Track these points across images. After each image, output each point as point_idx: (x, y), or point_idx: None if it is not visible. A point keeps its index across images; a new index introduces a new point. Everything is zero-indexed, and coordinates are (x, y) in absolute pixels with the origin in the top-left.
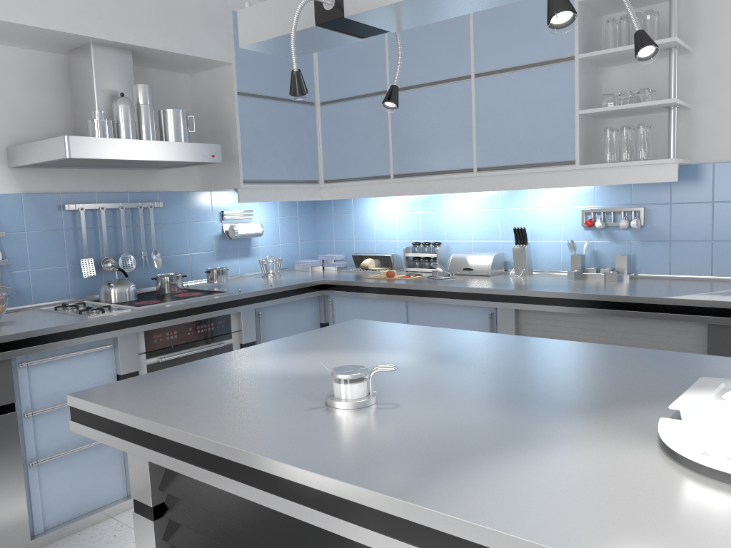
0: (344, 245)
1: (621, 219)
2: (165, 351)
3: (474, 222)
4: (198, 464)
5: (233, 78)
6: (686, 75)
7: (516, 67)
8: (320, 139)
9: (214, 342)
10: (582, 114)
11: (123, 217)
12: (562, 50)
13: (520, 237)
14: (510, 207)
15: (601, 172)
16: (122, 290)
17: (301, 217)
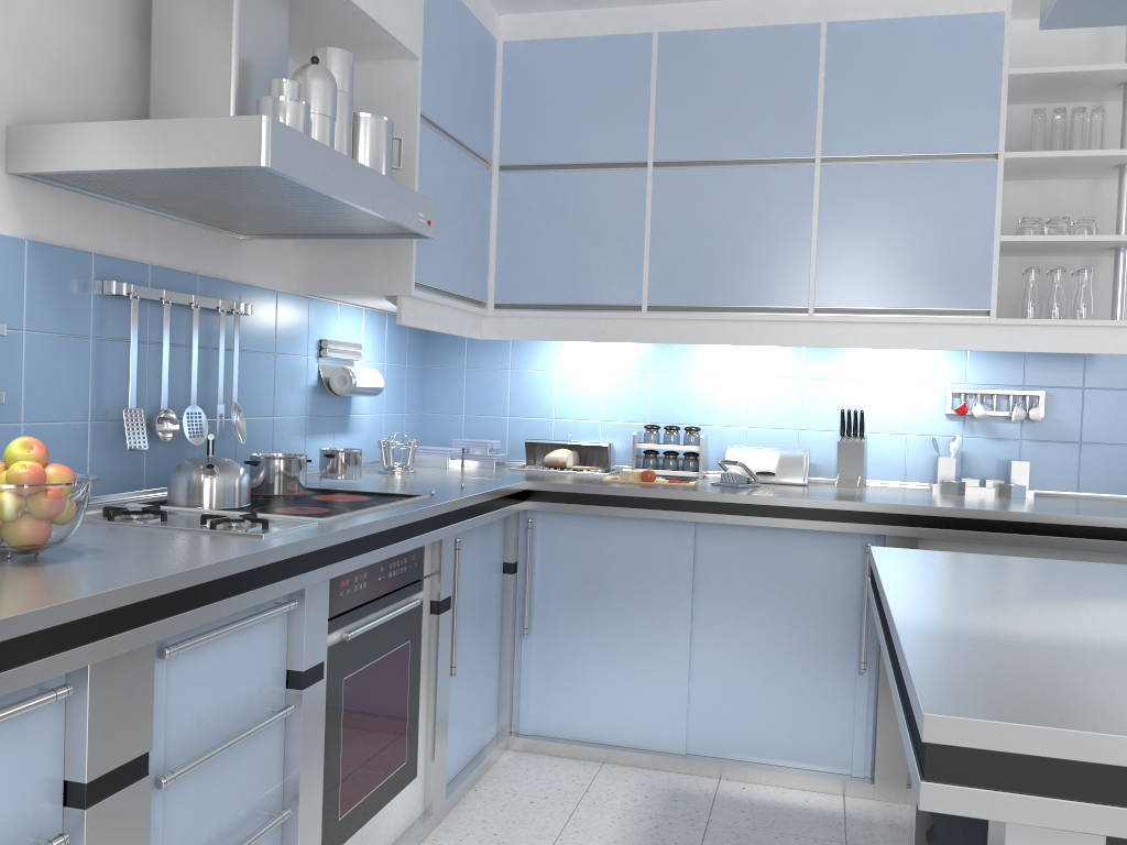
0: (486, 424)
1: (1009, 406)
2: (350, 616)
3: (754, 398)
4: None
5: (416, 85)
6: (1112, 208)
7: (896, 157)
8: (493, 230)
9: (404, 598)
10: (1001, 242)
11: (196, 327)
12: (979, 142)
13: (851, 426)
14: (822, 377)
15: (1025, 332)
16: (235, 481)
17: (410, 369)
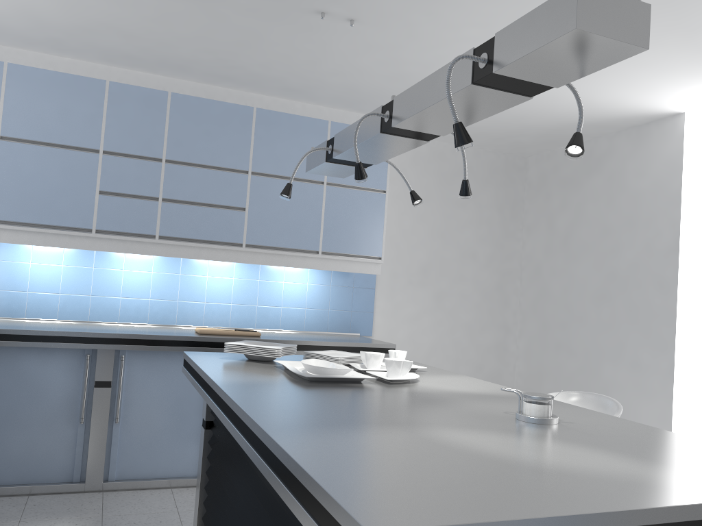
0: None
1: None
2: None
3: None
4: None
5: None
6: None
7: None
8: None
9: None
10: None
11: None
12: None
13: None
14: None
15: None
16: None
17: None
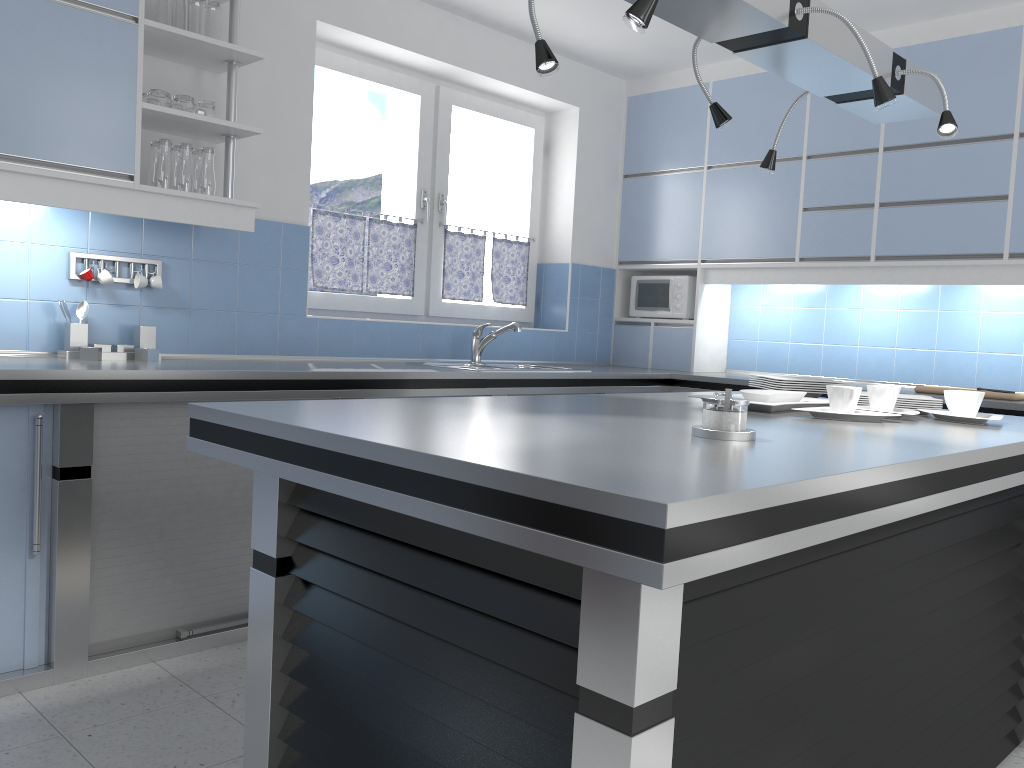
0: None
1: (131, 274)
2: None
3: None
4: (865, 509)
5: None
6: (212, 99)
7: None
8: None
9: None
10: (142, 109)
11: None
12: (121, 0)
13: None
14: None
15: (163, 201)
16: None
17: None
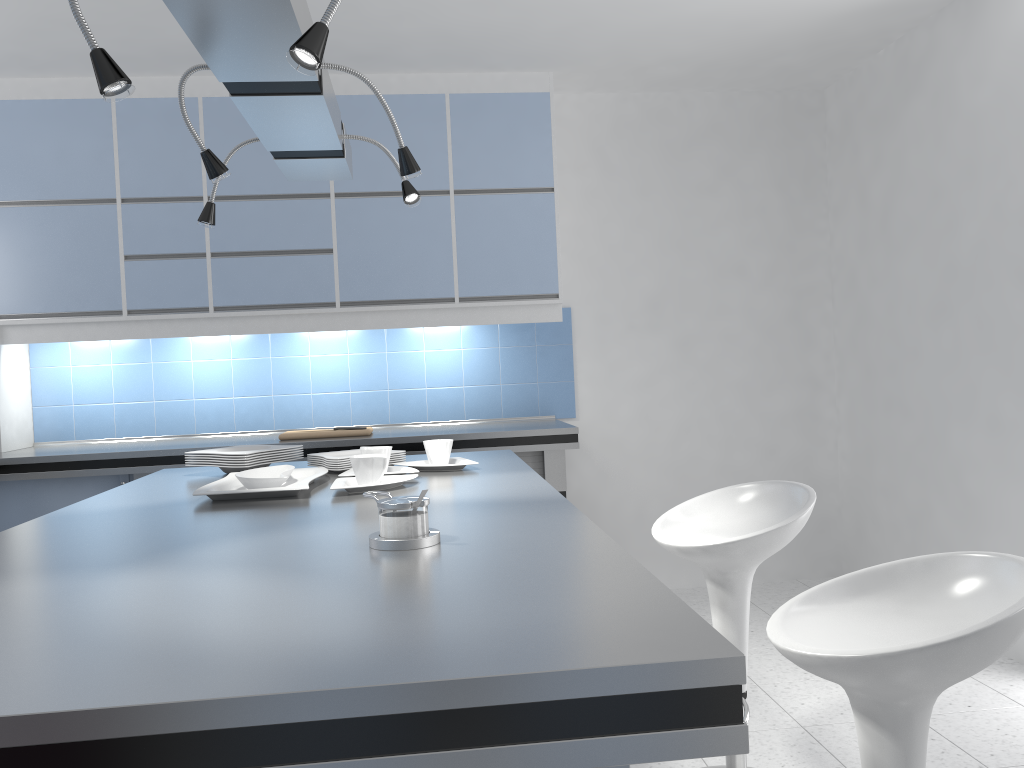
0: None
1: None
2: None
3: None
4: None
5: None
6: None
7: None
8: None
9: None
10: None
11: None
12: None
13: None
14: None
15: None
16: None
17: None
